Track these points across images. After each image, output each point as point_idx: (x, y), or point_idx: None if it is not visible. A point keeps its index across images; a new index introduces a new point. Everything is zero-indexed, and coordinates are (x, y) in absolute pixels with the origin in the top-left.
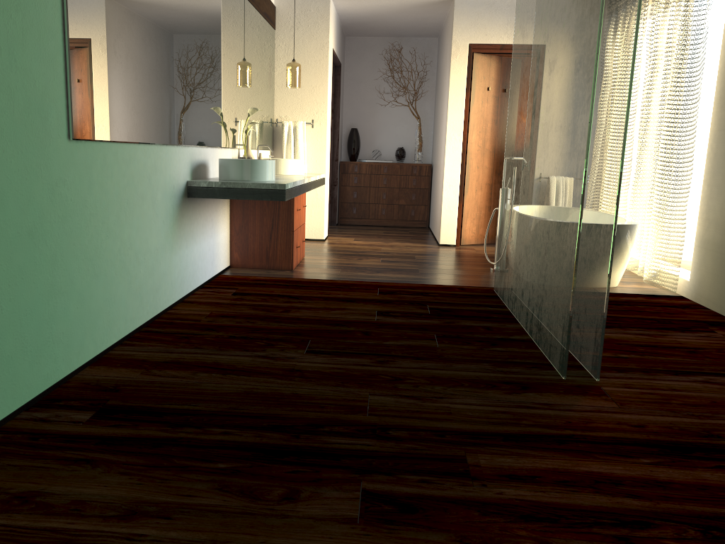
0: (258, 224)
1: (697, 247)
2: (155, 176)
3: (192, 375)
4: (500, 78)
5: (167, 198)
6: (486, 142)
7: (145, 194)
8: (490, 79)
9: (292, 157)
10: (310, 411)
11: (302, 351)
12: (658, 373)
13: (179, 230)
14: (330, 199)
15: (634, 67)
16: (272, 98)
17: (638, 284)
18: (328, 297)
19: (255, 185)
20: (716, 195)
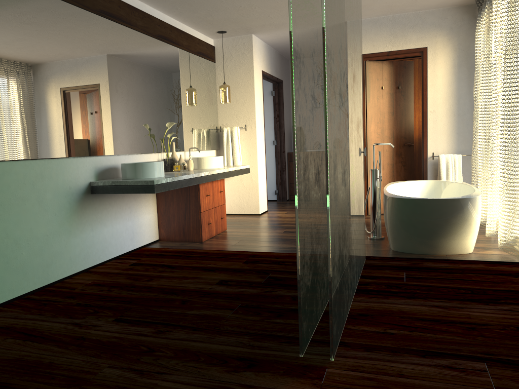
0: (175, 207)
1: None
2: (42, 181)
3: (1, 341)
4: (393, 78)
5: (60, 197)
6: (385, 130)
7: (27, 196)
8: (383, 80)
9: (230, 154)
10: (38, 381)
11: (111, 319)
12: (406, 354)
13: (80, 219)
14: (281, 181)
15: (325, 65)
16: (214, 112)
17: (495, 250)
18: (199, 266)
19: (134, 182)
20: None
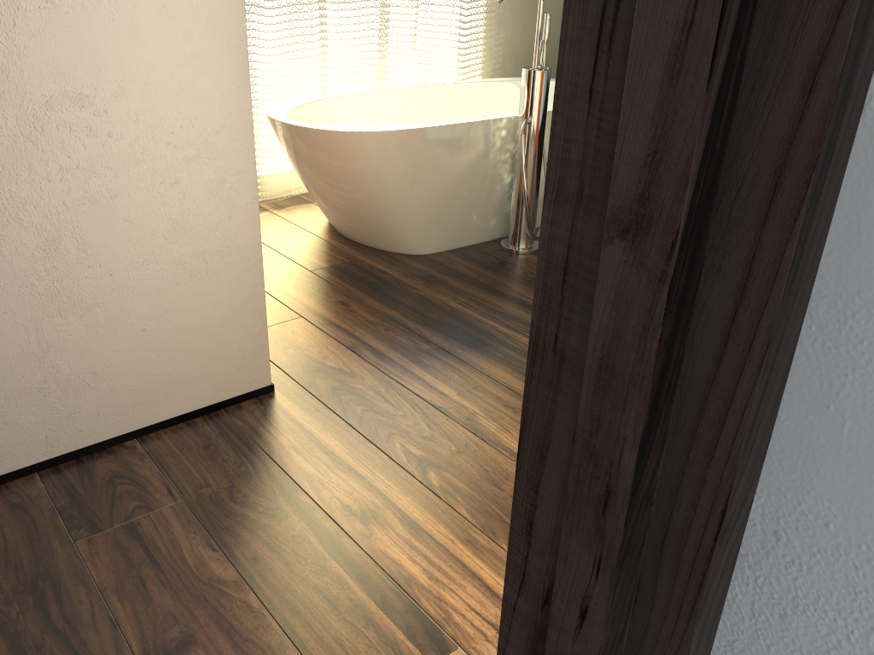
0: None
1: None
2: None
3: None
4: None
5: None
6: None
7: None
8: None
9: None
10: None
11: None
12: None
13: None
14: None
15: None
16: None
17: None
18: None
19: None
20: (512, 21)
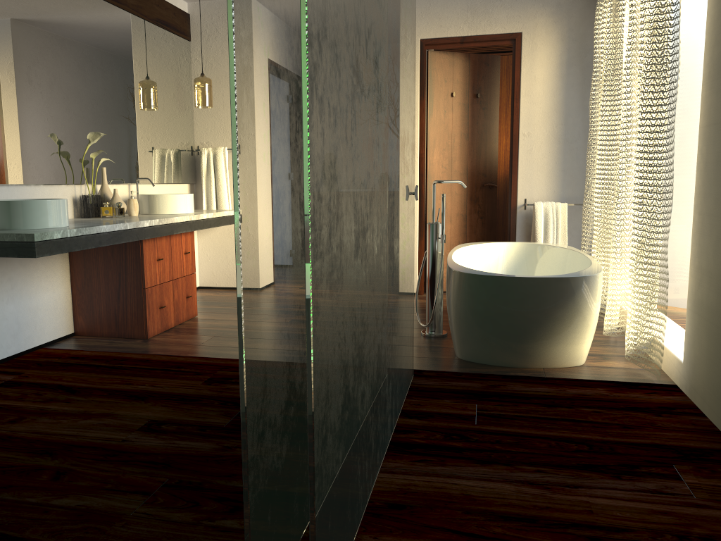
0: (102, 279)
1: (690, 311)
2: None
3: None
4: (468, 80)
5: None
6: (454, 161)
7: None
8: (454, 82)
9: (212, 191)
10: None
11: None
12: None
13: None
14: None
15: None
16: (187, 122)
17: (620, 360)
18: (122, 389)
19: None
20: (709, 229)
